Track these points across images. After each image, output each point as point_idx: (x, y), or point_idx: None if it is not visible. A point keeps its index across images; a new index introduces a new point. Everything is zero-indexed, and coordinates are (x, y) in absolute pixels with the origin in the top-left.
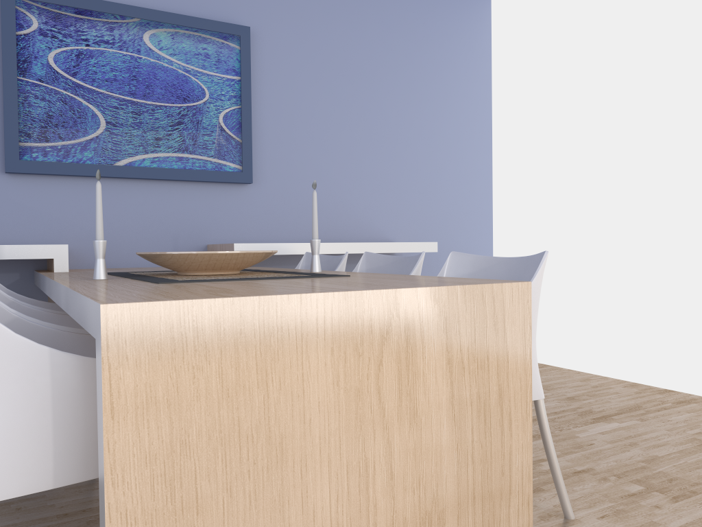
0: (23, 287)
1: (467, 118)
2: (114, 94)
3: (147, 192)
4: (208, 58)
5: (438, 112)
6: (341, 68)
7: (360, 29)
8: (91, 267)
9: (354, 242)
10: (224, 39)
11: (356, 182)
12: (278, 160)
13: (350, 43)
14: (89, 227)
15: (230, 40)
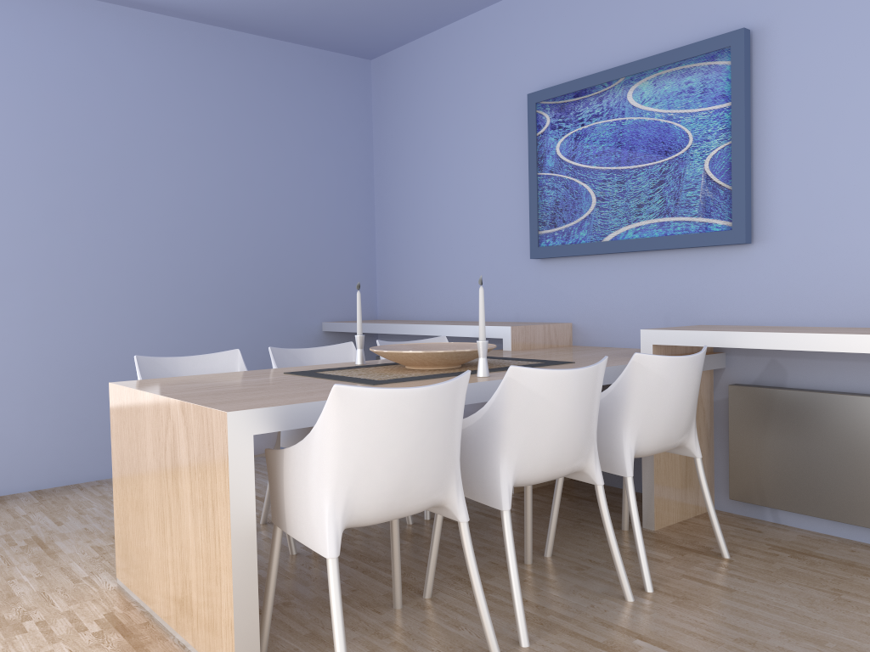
0: None
1: None
2: (601, 167)
3: (639, 265)
4: (691, 93)
5: None
6: None
7: None
8: (594, 345)
9: None
10: (710, 60)
11: None
12: (799, 203)
13: None
14: (592, 305)
15: (717, 59)
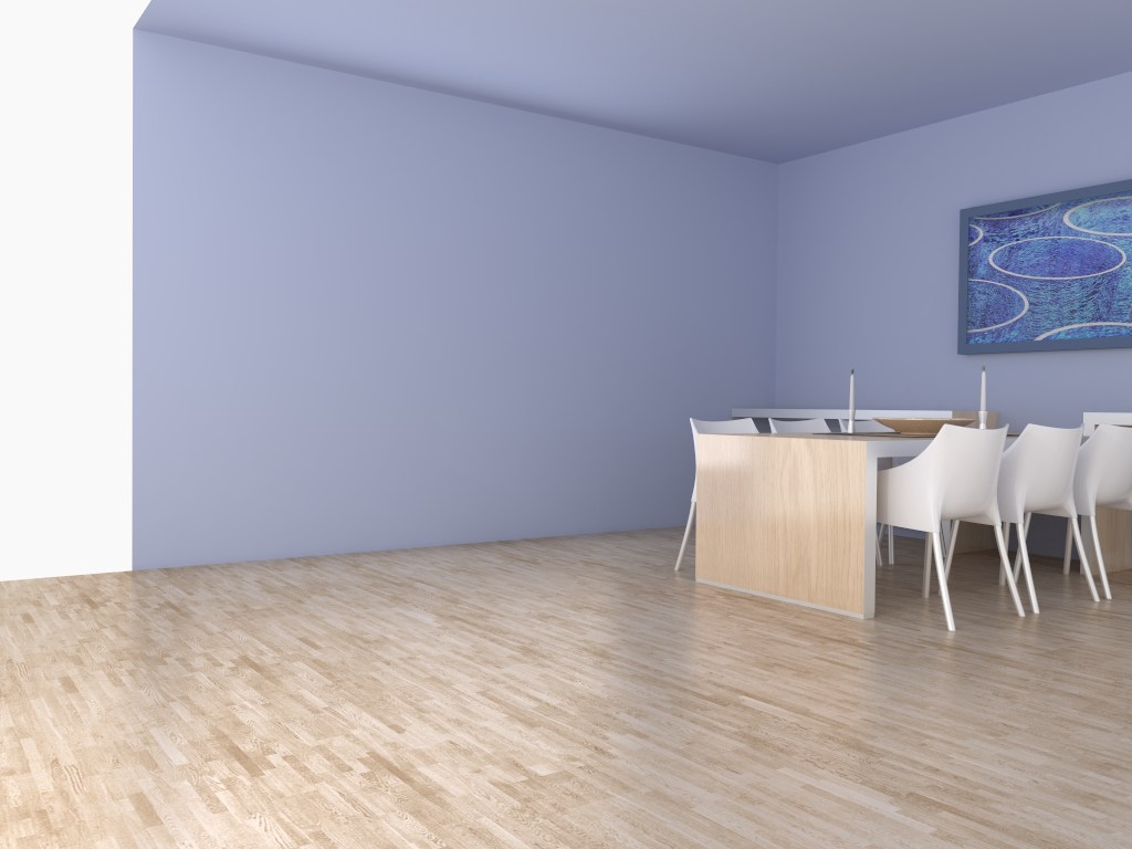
0: None
1: None
2: (1035, 277)
3: (1068, 362)
4: (1125, 220)
5: None
6: None
7: None
8: (1019, 430)
9: None
10: None
11: None
12: None
13: None
14: (1019, 395)
15: None
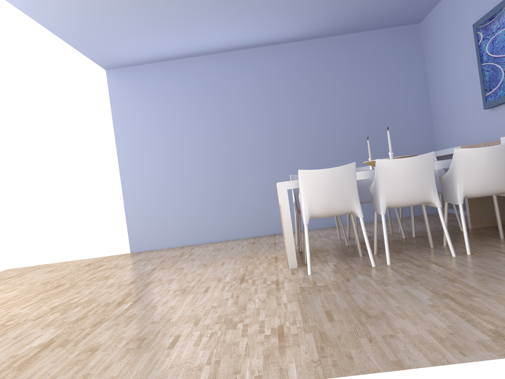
0: None
1: None
2: (503, 55)
3: None
4: None
5: None
6: None
7: None
8: None
9: None
10: None
11: None
12: None
13: None
14: None
15: None
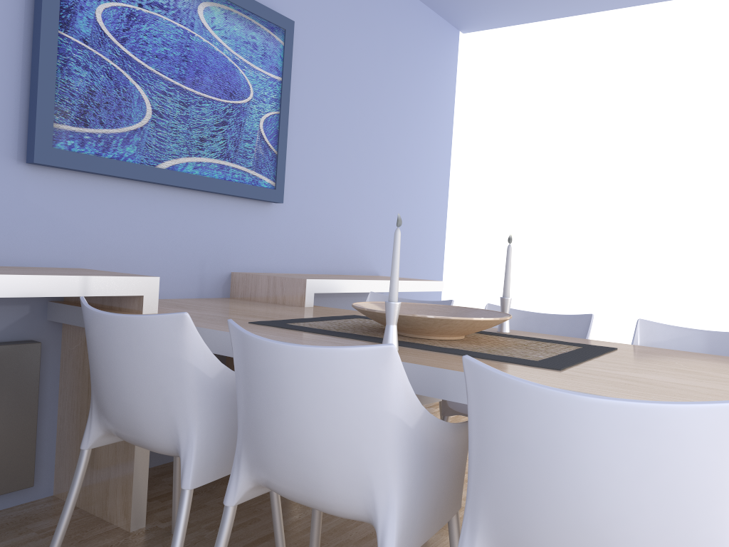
0: (33, 325)
1: (436, 152)
2: (163, 75)
3: (179, 204)
4: (255, 50)
5: (418, 143)
6: (354, 84)
7: (371, 44)
8: None
9: (350, 274)
10: (271, 30)
11: (357, 209)
12: (299, 178)
13: (363, 58)
14: (115, 245)
15: (276, 33)
